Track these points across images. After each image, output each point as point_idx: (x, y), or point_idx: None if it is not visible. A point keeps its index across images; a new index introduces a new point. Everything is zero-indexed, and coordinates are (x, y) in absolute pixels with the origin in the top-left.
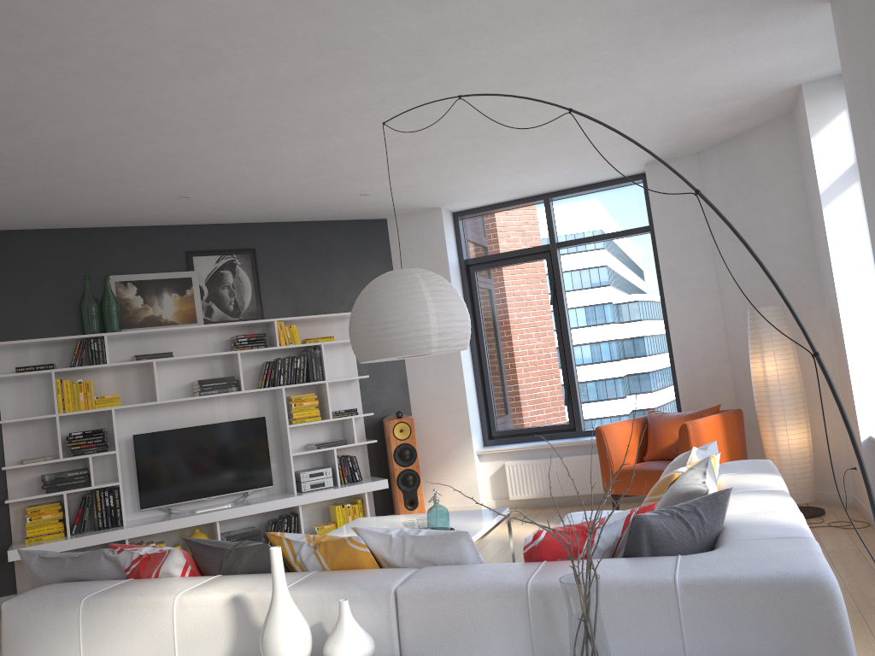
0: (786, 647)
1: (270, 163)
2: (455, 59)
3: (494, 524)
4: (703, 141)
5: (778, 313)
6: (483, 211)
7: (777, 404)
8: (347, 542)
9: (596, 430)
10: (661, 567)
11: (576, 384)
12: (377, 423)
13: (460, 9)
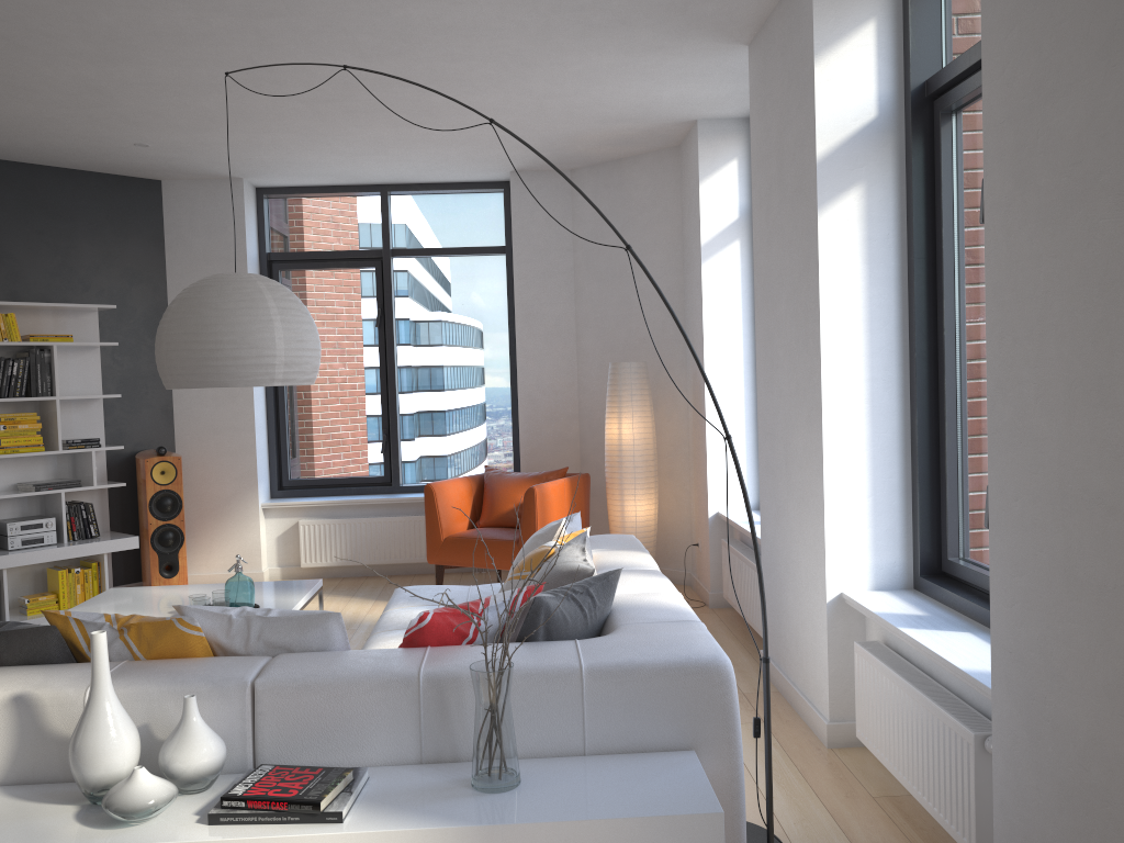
0: (682, 729)
1: (13, 79)
2: (327, 7)
3: (307, 599)
4: (581, 158)
5: (641, 370)
6: (299, 193)
7: (629, 471)
8: (175, 625)
9: (426, 487)
10: (564, 652)
11: (398, 429)
12: (125, 460)
13: None
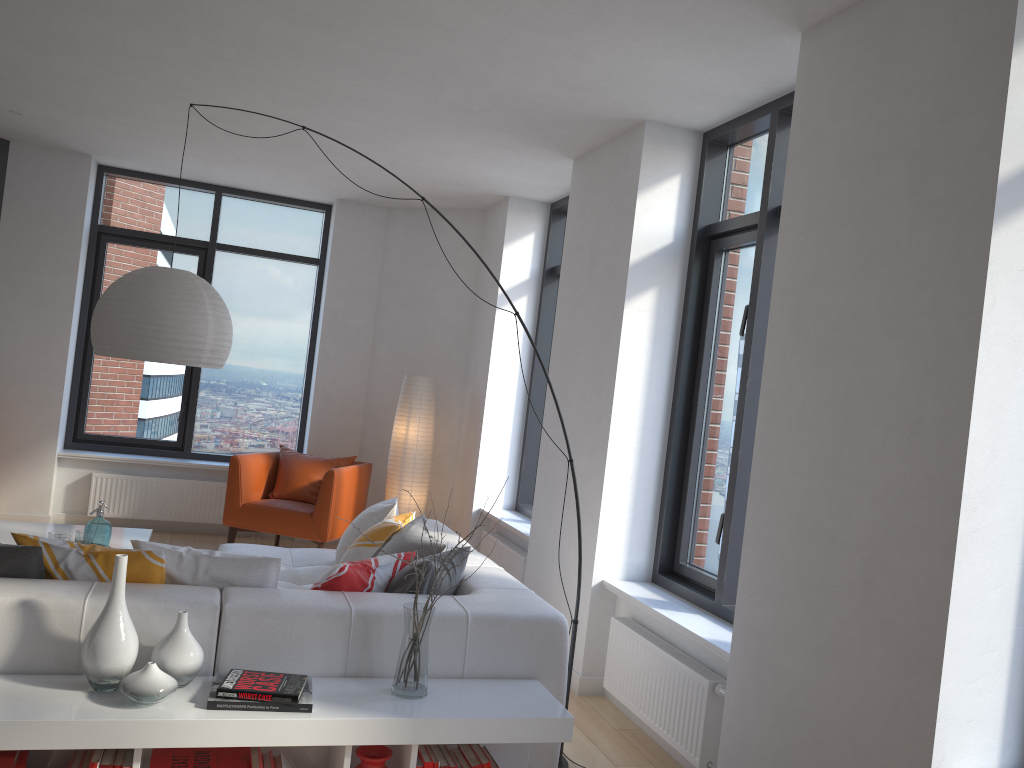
0: (530, 664)
1: None
2: (271, 64)
3: None
4: (402, 202)
5: (431, 385)
6: (139, 177)
7: (410, 466)
8: (144, 556)
9: (233, 458)
10: (450, 603)
11: (197, 401)
12: None
13: (320, 39)
